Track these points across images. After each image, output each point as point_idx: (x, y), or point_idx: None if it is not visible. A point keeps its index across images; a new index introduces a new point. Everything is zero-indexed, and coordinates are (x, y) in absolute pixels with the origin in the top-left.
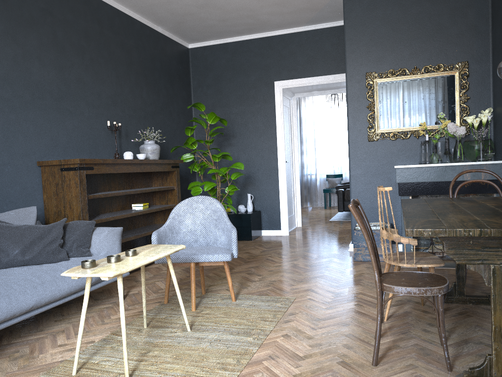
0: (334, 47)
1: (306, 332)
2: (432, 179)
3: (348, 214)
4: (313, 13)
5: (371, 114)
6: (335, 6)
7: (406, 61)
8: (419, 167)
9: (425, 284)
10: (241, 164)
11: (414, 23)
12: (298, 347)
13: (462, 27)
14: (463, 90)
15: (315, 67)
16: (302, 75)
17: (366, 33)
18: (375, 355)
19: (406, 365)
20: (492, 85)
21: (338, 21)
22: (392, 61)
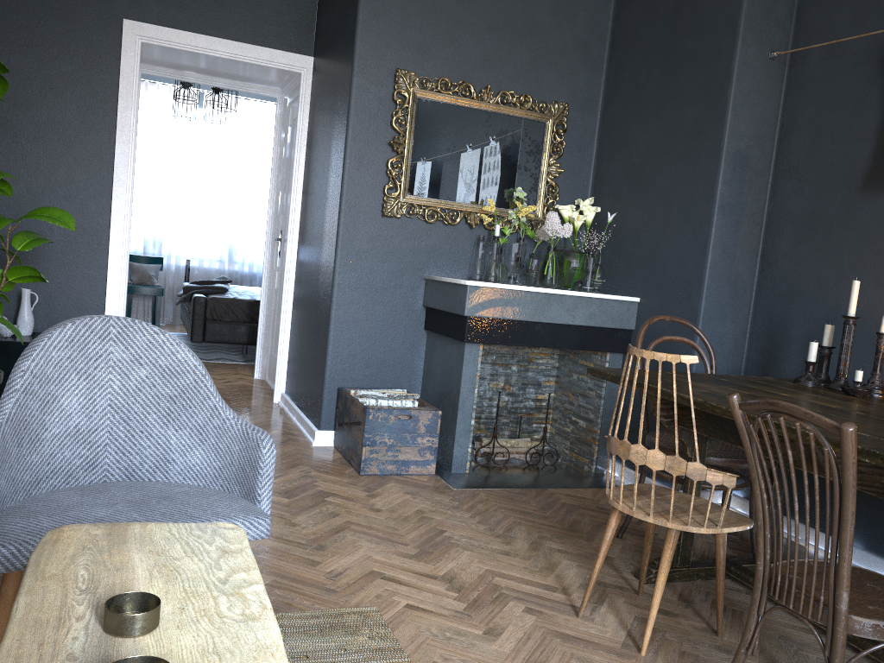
0: None
1: None
2: (527, 317)
3: (193, 345)
4: None
5: (397, 159)
6: None
7: (471, 69)
8: (508, 290)
9: None
10: (68, 214)
11: None
12: None
13: (567, 38)
14: (553, 154)
15: (231, 20)
16: (196, 27)
17: None
18: None
19: None
20: (595, 158)
21: None
22: (447, 61)
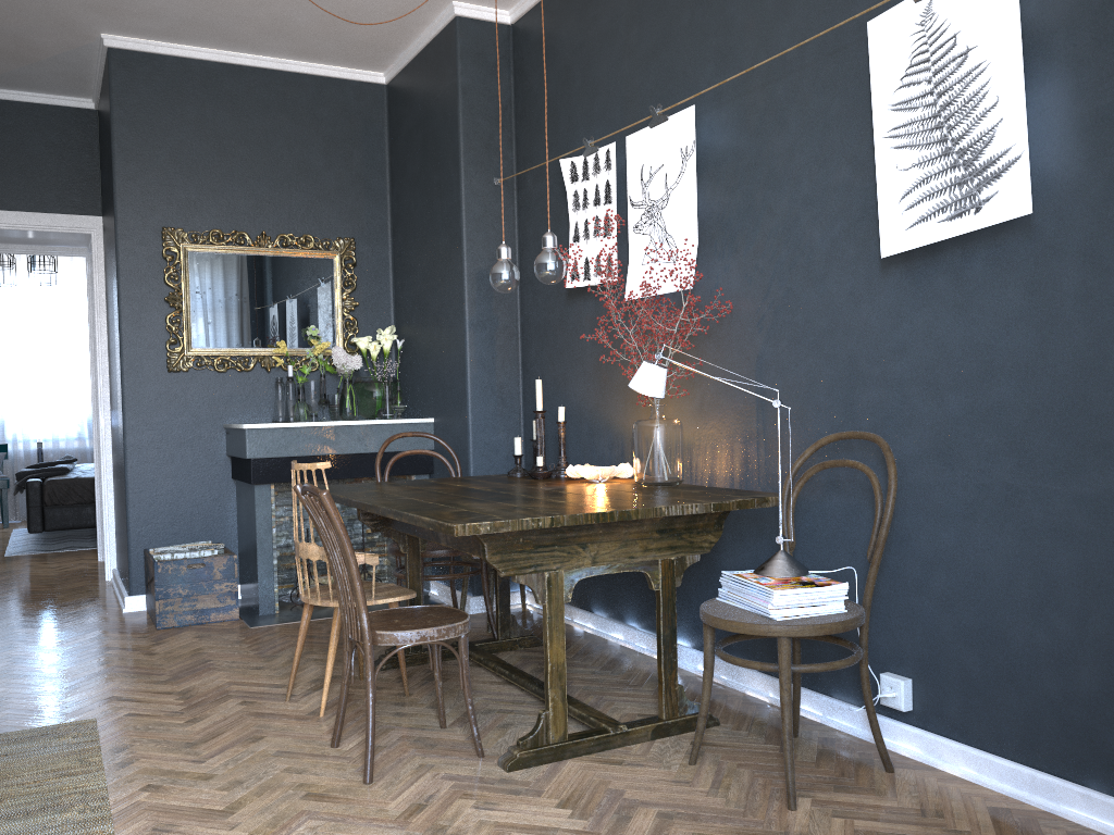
0: (53, 151)
1: (188, 770)
2: (315, 451)
3: (42, 538)
4: (13, 64)
5: (176, 315)
6: (73, 64)
7: (245, 217)
8: (291, 428)
9: (441, 622)
10: None
11: (261, 148)
12: (201, 798)
13: (343, 175)
14: (347, 288)
15: (5, 189)
16: None
17: (163, 145)
18: (371, 763)
19: (416, 768)
20: (393, 286)
21: (64, 96)
22: (217, 213)
